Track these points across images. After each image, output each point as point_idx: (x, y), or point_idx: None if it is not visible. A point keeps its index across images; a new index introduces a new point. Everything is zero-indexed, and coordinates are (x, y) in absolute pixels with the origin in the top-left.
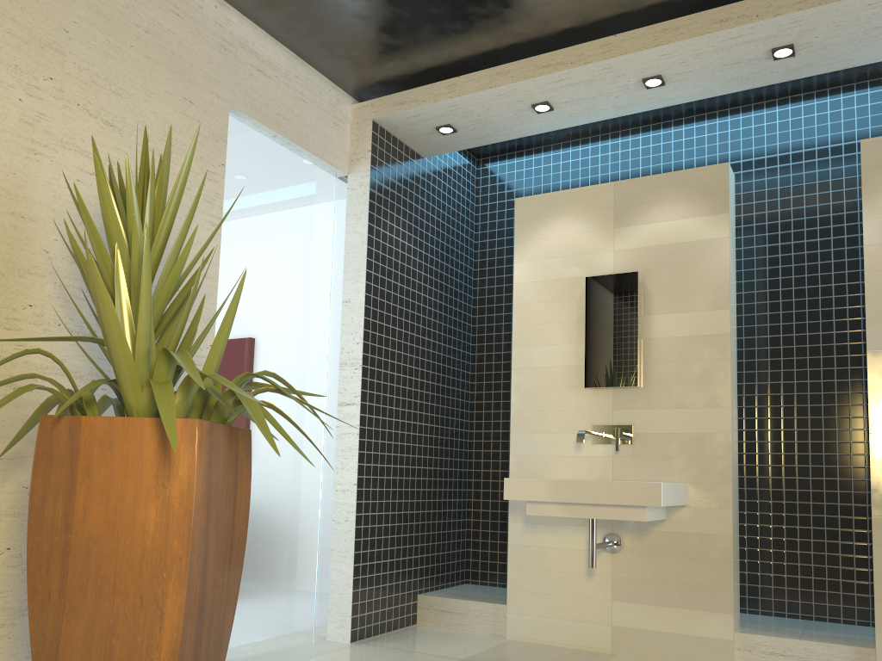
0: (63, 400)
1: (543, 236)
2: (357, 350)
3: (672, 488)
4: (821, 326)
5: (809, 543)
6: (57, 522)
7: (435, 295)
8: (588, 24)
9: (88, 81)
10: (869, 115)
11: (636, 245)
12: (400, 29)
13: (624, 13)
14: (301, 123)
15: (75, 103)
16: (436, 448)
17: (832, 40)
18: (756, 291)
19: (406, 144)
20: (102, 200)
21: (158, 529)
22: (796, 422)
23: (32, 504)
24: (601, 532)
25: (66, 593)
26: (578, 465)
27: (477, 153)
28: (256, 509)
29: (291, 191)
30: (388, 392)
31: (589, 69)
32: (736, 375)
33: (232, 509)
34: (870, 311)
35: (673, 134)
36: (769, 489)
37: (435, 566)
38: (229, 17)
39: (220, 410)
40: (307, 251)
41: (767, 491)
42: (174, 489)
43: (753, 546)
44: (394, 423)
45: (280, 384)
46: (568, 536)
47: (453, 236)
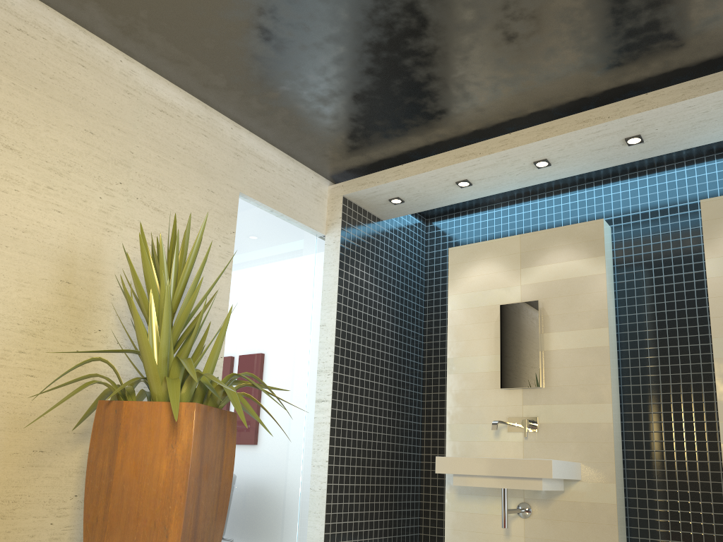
0: (113, 391)
1: (469, 275)
2: (330, 361)
3: (563, 465)
4: (689, 340)
5: (688, 514)
6: (104, 470)
7: (392, 320)
8: (490, 126)
9: (144, 183)
10: (717, 179)
11: (536, 281)
12: (357, 136)
13: (514, 118)
14: (291, 201)
15: (135, 197)
16: (393, 436)
17: (669, 130)
18: (637, 313)
19: (368, 211)
20: (143, 262)
21: (167, 476)
22: (673, 415)
23: (89, 458)
24: (515, 501)
25: (107, 518)
26: (497, 448)
27: (425, 215)
28: (251, 477)
29: (283, 248)
30: (353, 392)
31: (493, 157)
32: (618, 378)
33: (219, 466)
34: (714, 328)
35: (570, 197)
36: (654, 469)
37: (392, 529)
38: (241, 134)
39: (214, 398)
40: (294, 290)
41: (653, 471)
42: (178, 449)
43: (643, 516)
44: (358, 416)
45: (272, 385)
46: (491, 504)
47: (407, 276)
